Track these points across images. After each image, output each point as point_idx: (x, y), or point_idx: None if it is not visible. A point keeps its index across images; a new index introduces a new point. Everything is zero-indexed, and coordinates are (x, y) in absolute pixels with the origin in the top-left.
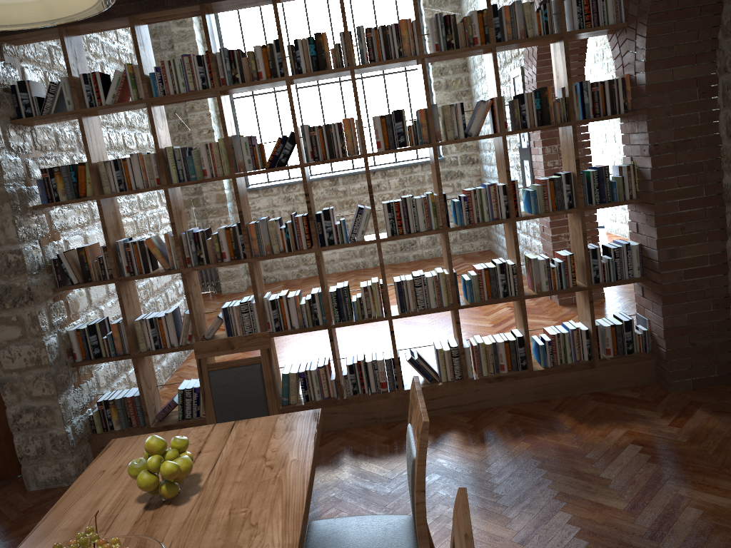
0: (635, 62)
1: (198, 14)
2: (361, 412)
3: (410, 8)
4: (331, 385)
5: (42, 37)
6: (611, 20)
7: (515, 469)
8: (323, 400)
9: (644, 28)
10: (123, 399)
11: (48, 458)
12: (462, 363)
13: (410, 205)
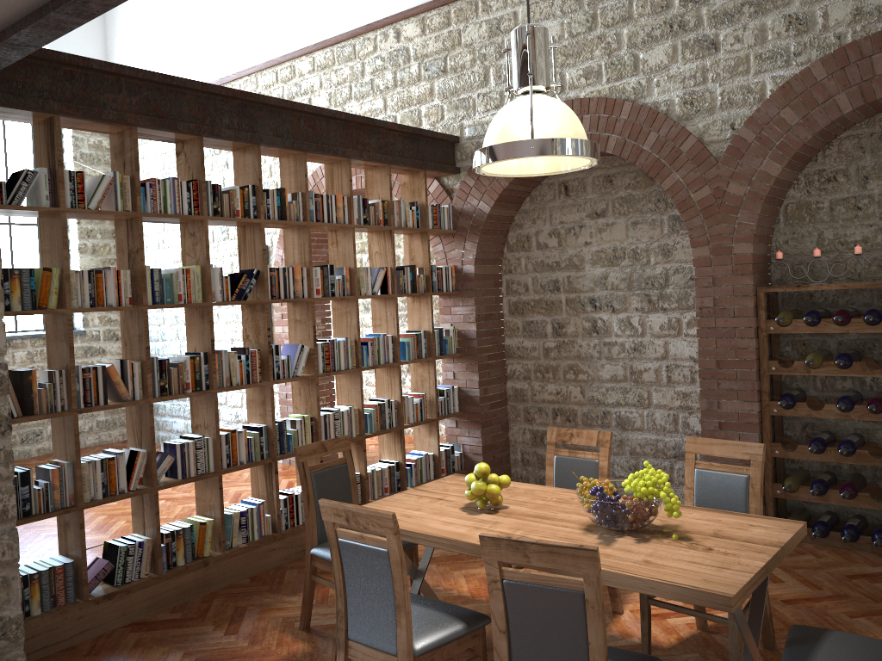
0: (463, 257)
1: (170, 141)
2: (294, 545)
3: (330, 185)
4: (268, 522)
5: (6, 115)
6: (446, 226)
7: None
8: (263, 538)
9: (476, 236)
10: (50, 570)
11: None
12: (366, 487)
13: (335, 346)
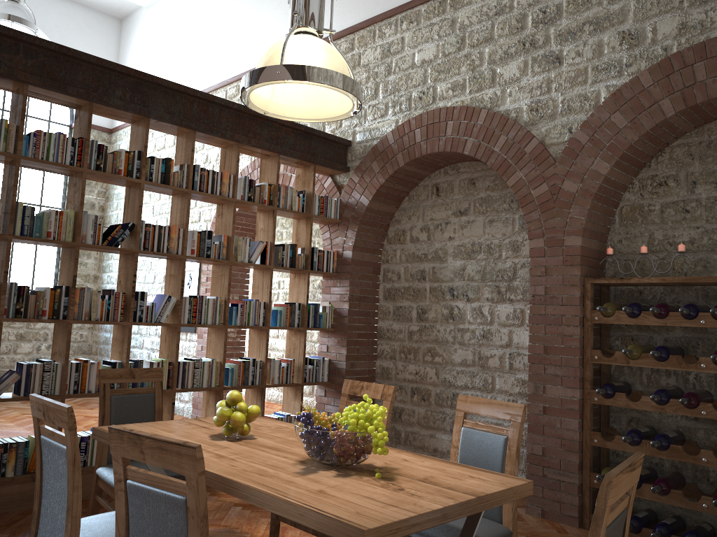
0: (344, 244)
1: (69, 106)
2: None
3: (223, 165)
4: None
5: None
6: (332, 216)
7: None
8: None
9: (356, 226)
10: None
11: None
12: None
13: (204, 302)
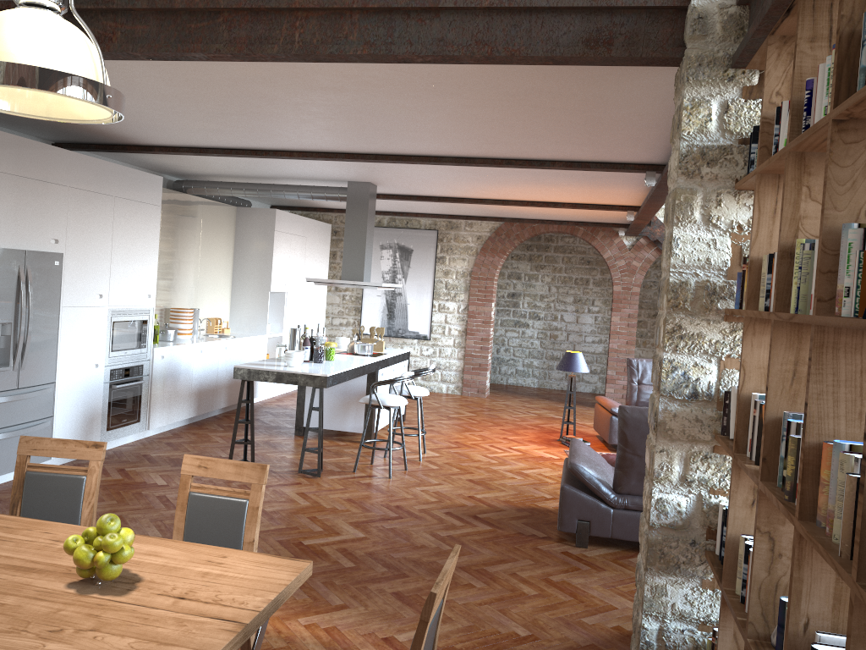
0: None
1: None
2: None
3: None
4: None
5: None
6: None
7: None
8: None
9: None
10: None
11: (634, 642)
12: None
13: None
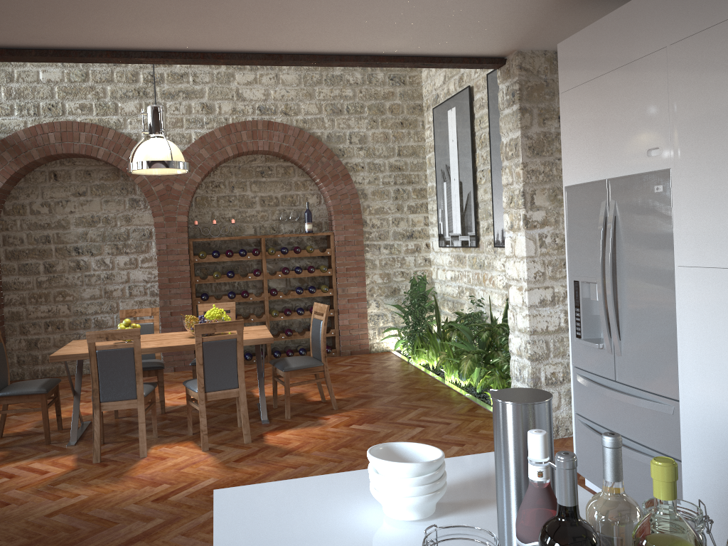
0: None
1: None
2: None
3: None
4: None
5: None
6: None
7: (30, 405)
8: None
9: None
10: None
11: None
12: None
13: None
